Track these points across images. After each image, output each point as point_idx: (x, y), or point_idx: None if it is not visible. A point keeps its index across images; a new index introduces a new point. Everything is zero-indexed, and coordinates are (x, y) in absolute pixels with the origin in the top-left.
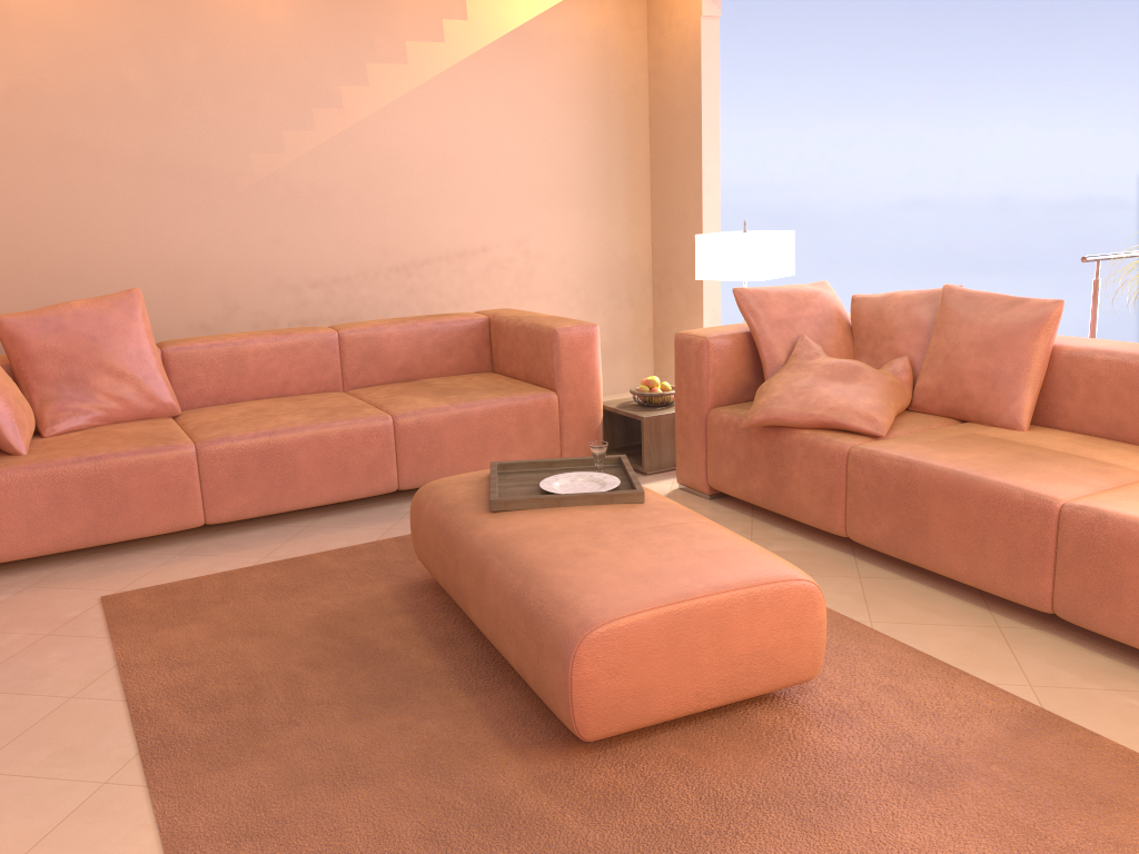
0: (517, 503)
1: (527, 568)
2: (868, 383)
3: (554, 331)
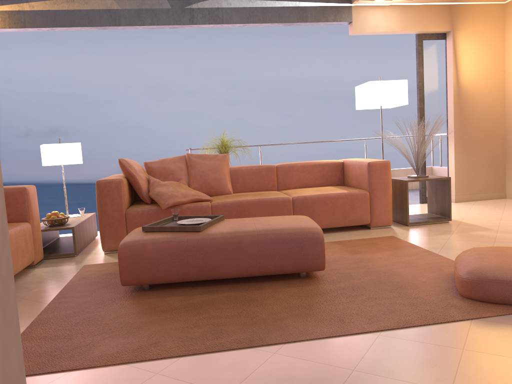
0: (205, 225)
1: (267, 231)
2: (186, 187)
3: (25, 189)
